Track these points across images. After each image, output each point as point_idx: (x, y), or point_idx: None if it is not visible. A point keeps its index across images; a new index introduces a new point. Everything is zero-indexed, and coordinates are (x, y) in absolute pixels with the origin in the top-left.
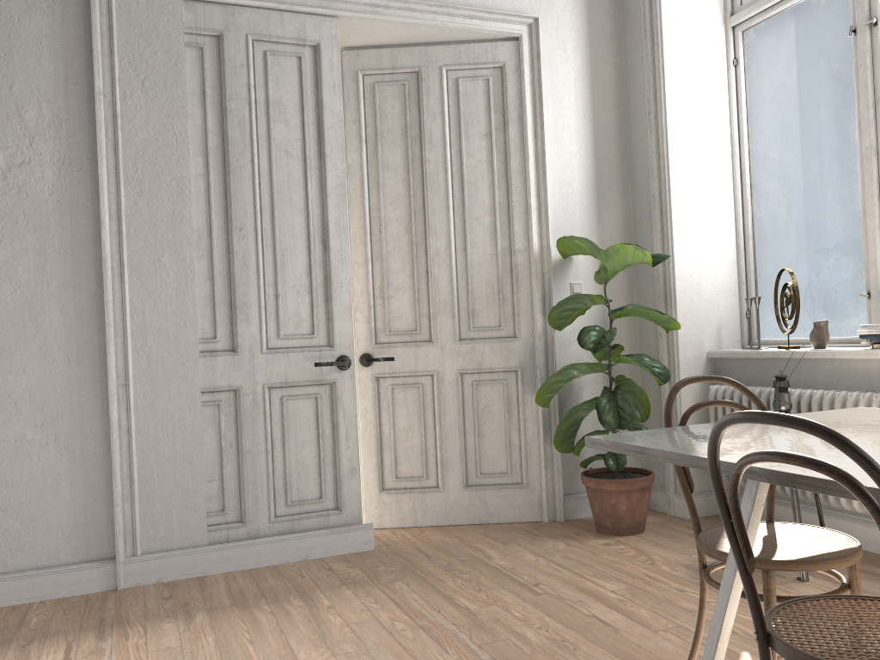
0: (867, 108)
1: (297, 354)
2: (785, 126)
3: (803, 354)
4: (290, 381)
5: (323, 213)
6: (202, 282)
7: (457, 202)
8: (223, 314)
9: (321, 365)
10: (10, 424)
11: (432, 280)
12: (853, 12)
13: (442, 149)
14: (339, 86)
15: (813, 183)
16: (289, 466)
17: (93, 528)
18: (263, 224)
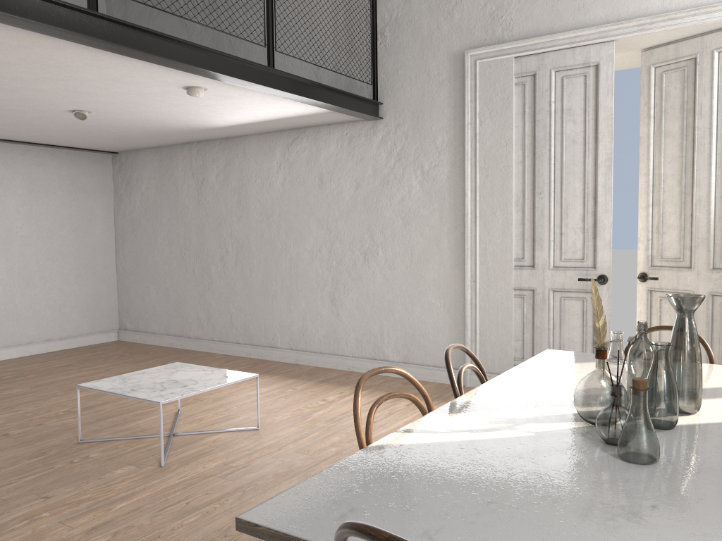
0: None
1: (571, 271)
2: None
3: None
4: (566, 288)
5: (595, 179)
6: (518, 225)
7: (719, 159)
8: (529, 244)
9: (581, 280)
10: (426, 295)
11: (693, 221)
12: None
13: (708, 118)
14: (612, 89)
15: None
16: (563, 340)
17: (458, 352)
18: (555, 189)
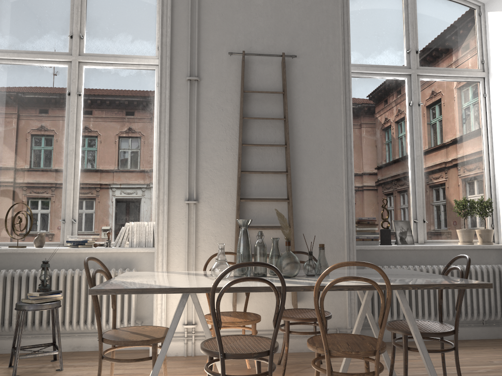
0: (73, 132)
1: None
2: (19, 125)
3: (35, 250)
4: None
5: None
6: None
7: None
8: None
9: None
10: None
11: None
12: (69, 84)
13: None
14: None
15: (34, 159)
16: None
17: None
18: None
